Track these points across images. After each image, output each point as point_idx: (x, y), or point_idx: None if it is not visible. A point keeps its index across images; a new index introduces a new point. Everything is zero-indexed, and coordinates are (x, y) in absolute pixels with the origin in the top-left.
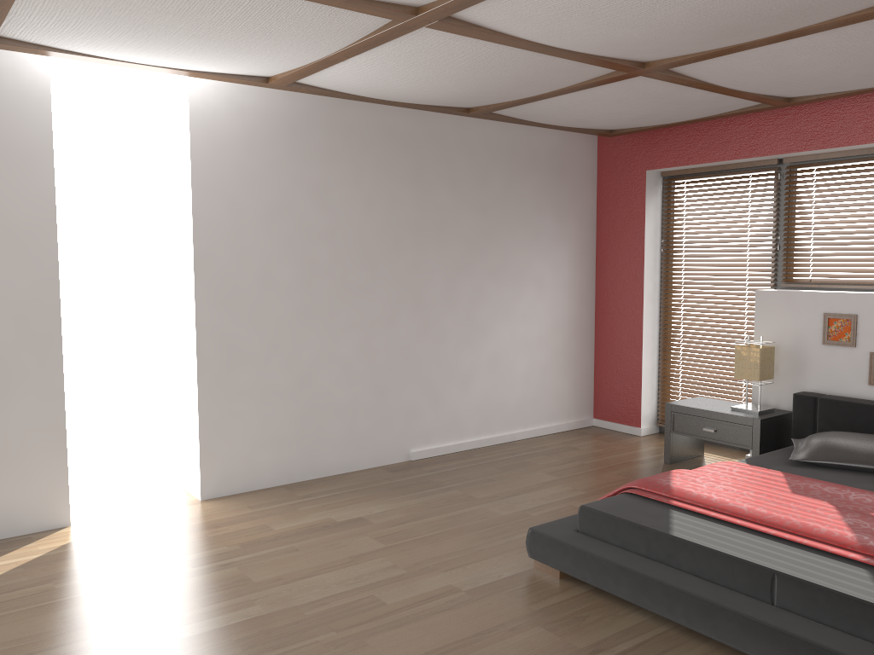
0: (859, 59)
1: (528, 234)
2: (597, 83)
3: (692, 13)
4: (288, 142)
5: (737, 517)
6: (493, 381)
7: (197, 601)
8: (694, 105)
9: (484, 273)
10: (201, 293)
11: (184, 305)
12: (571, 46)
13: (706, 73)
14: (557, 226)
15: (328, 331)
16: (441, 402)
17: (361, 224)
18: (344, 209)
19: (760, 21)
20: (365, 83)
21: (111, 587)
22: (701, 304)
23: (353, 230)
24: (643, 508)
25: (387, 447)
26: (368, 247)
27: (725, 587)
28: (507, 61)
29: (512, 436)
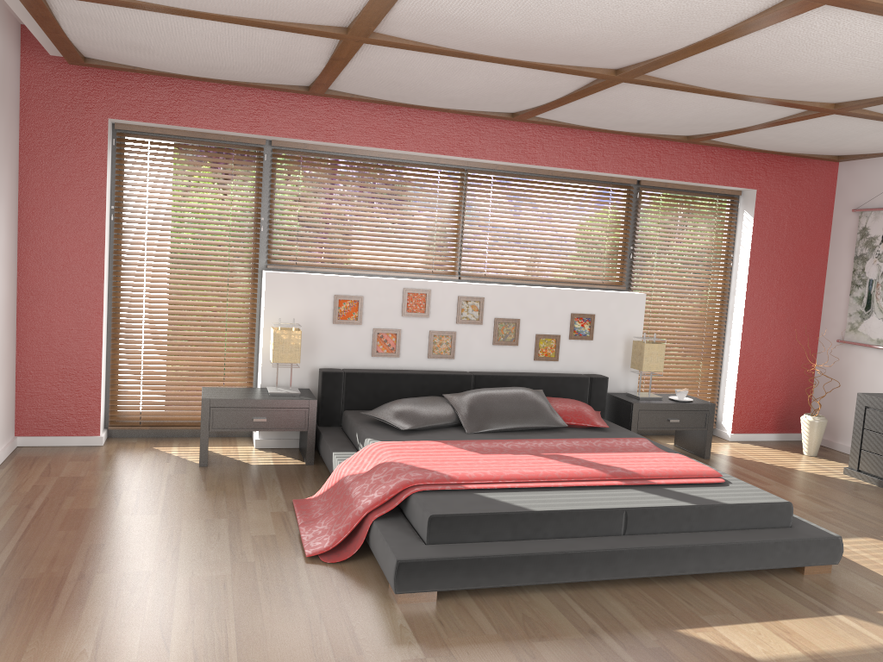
0: (487, 90)
1: None
2: (293, 29)
3: (578, 34)
4: None
5: (521, 482)
6: None
7: None
8: (279, 73)
9: None
10: None
11: None
12: (417, 2)
13: (376, 58)
14: None
15: None
16: None
17: None
18: None
19: (555, 53)
20: None
21: None
22: (170, 285)
23: None
24: (463, 499)
25: None
26: None
27: (585, 537)
28: None
29: None
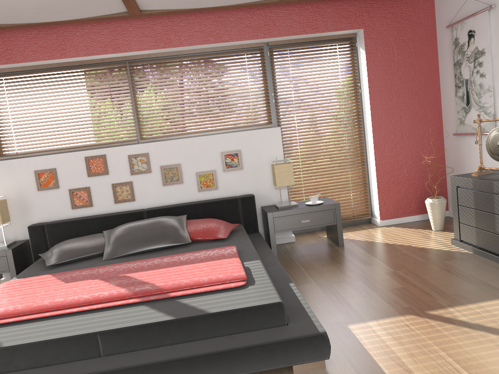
0: None
1: None
2: None
3: None
4: None
5: (44, 311)
6: None
7: None
8: None
9: None
10: None
11: None
12: None
13: None
14: None
15: None
16: None
17: None
18: None
19: None
20: None
21: None
22: None
23: None
24: None
25: None
26: None
27: (61, 363)
28: None
29: None
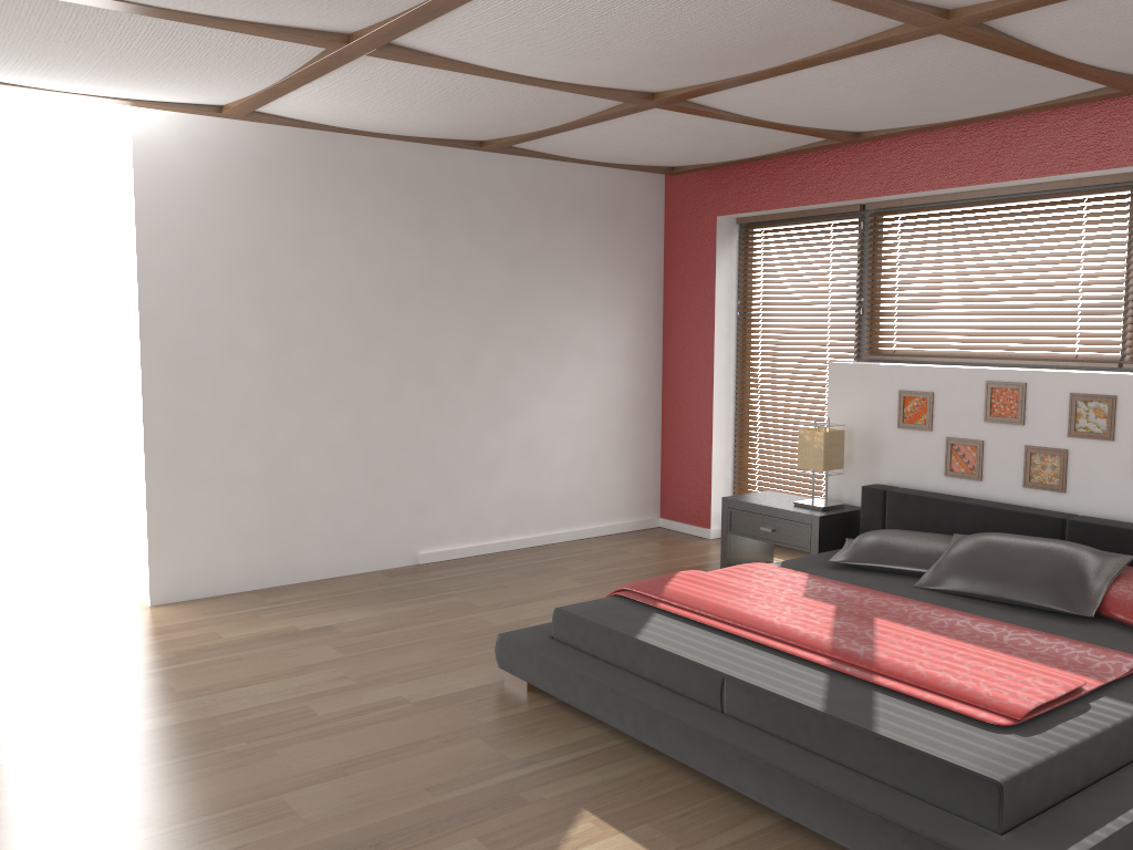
0: (890, 92)
1: (573, 293)
2: (611, 115)
3: (652, 44)
4: (258, 182)
5: (721, 620)
6: (527, 471)
7: (104, 711)
8: (743, 140)
9: (514, 340)
10: (148, 361)
11: (132, 375)
12: (549, 76)
13: (732, 106)
14: (611, 283)
15: (311, 407)
16: (459, 494)
17: (353, 280)
18: (331, 262)
19: (742, 53)
20: (334, 114)
21: (11, 695)
22: (779, 380)
23: (343, 287)
24: (623, 611)
25: (388, 547)
26: (362, 308)
27: (682, 694)
28: (485, 92)
29: (552, 537)
